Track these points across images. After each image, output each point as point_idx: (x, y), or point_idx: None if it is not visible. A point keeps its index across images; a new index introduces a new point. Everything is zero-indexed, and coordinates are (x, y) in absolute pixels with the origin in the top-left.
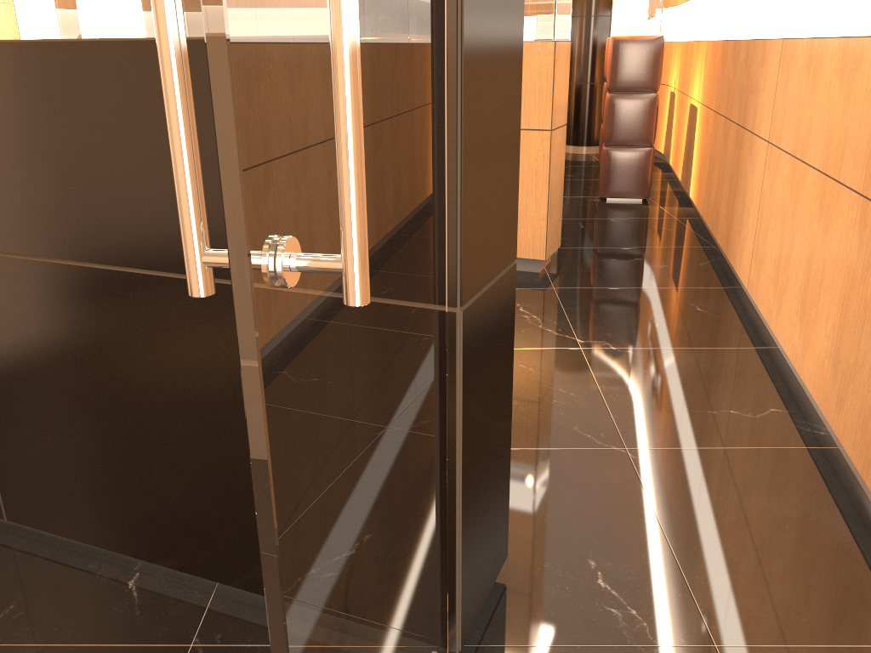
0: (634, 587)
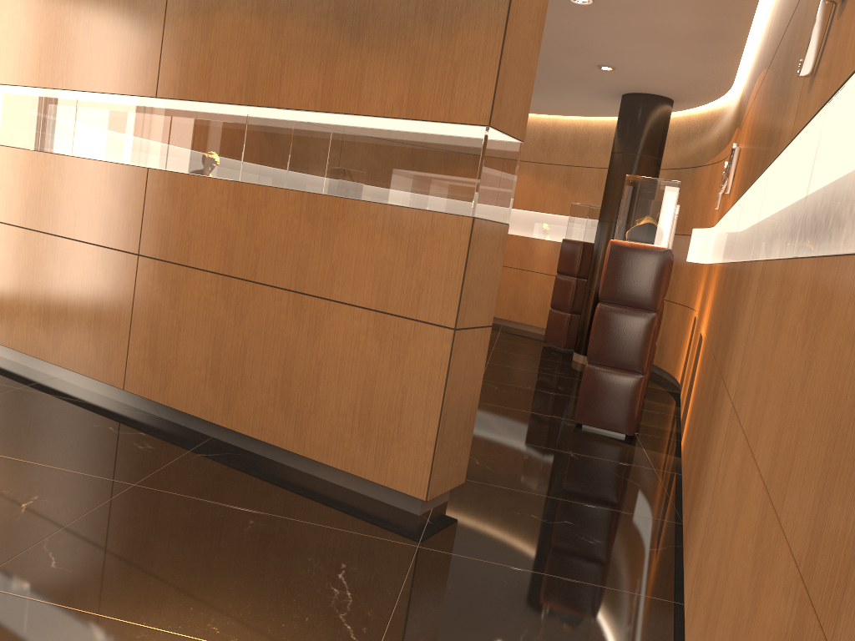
0: None
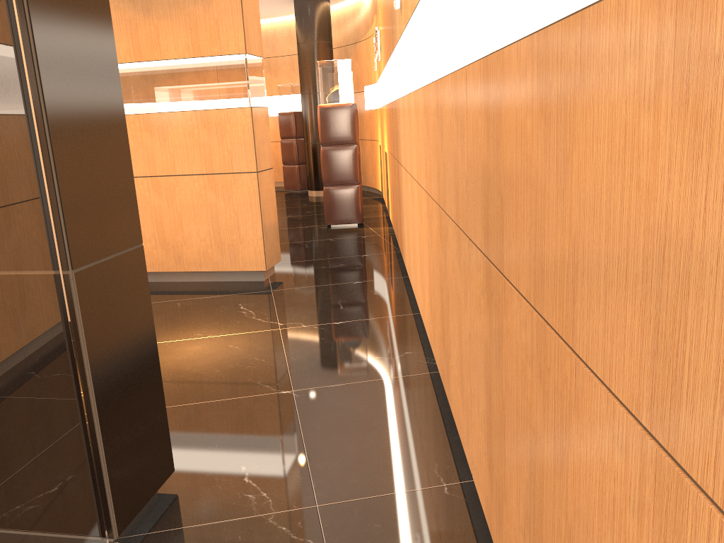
0: (270, 478)
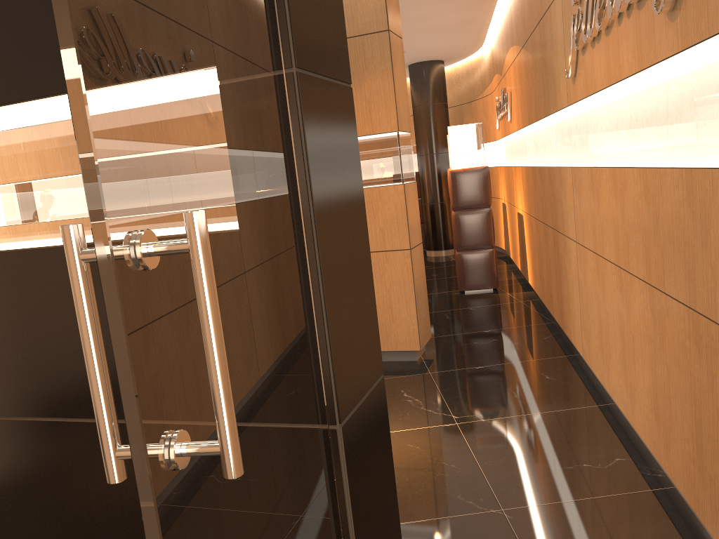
0: None
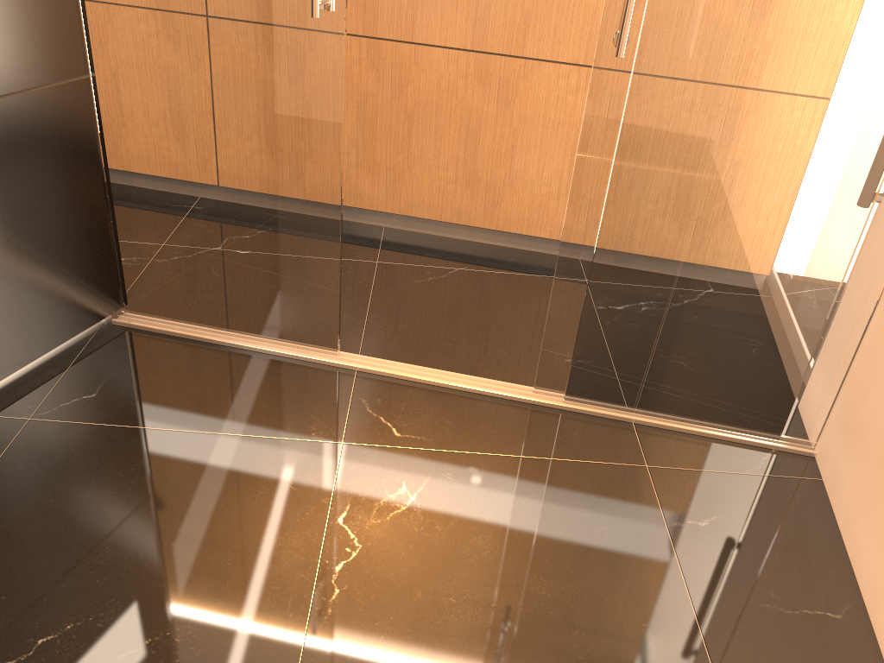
0: None
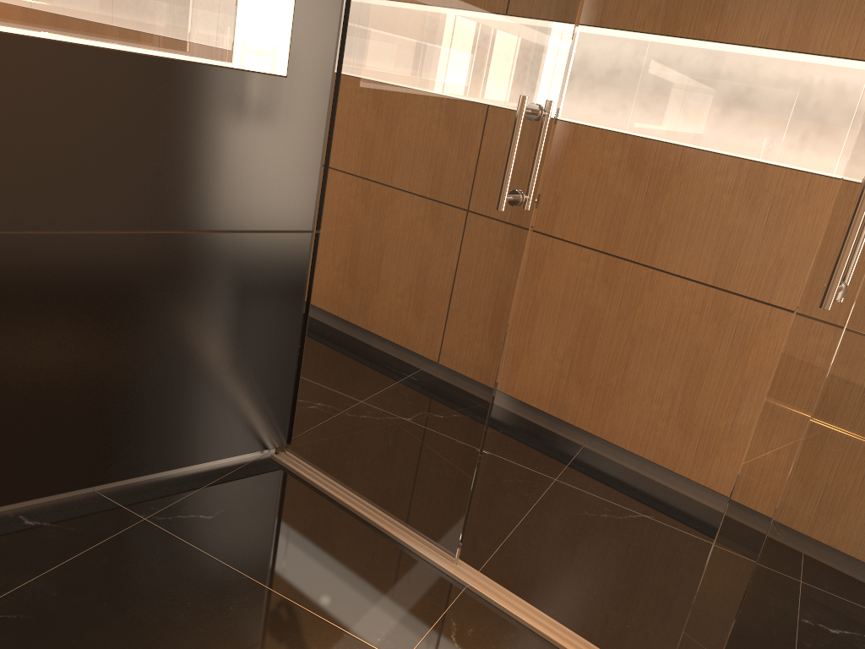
0: None
